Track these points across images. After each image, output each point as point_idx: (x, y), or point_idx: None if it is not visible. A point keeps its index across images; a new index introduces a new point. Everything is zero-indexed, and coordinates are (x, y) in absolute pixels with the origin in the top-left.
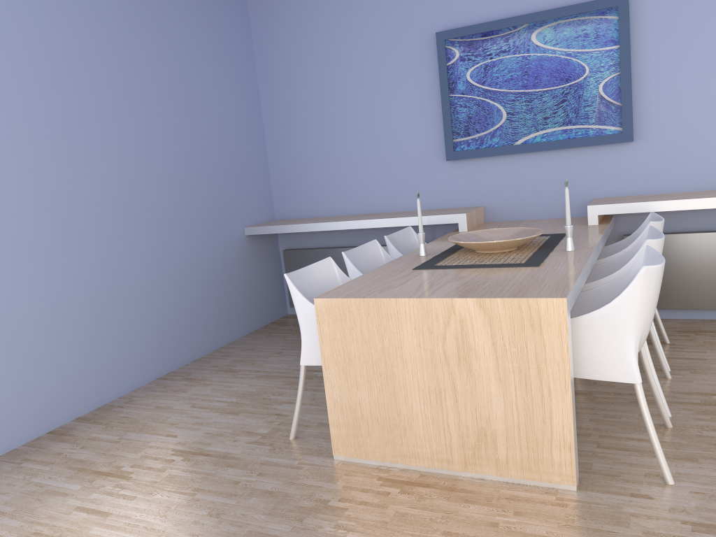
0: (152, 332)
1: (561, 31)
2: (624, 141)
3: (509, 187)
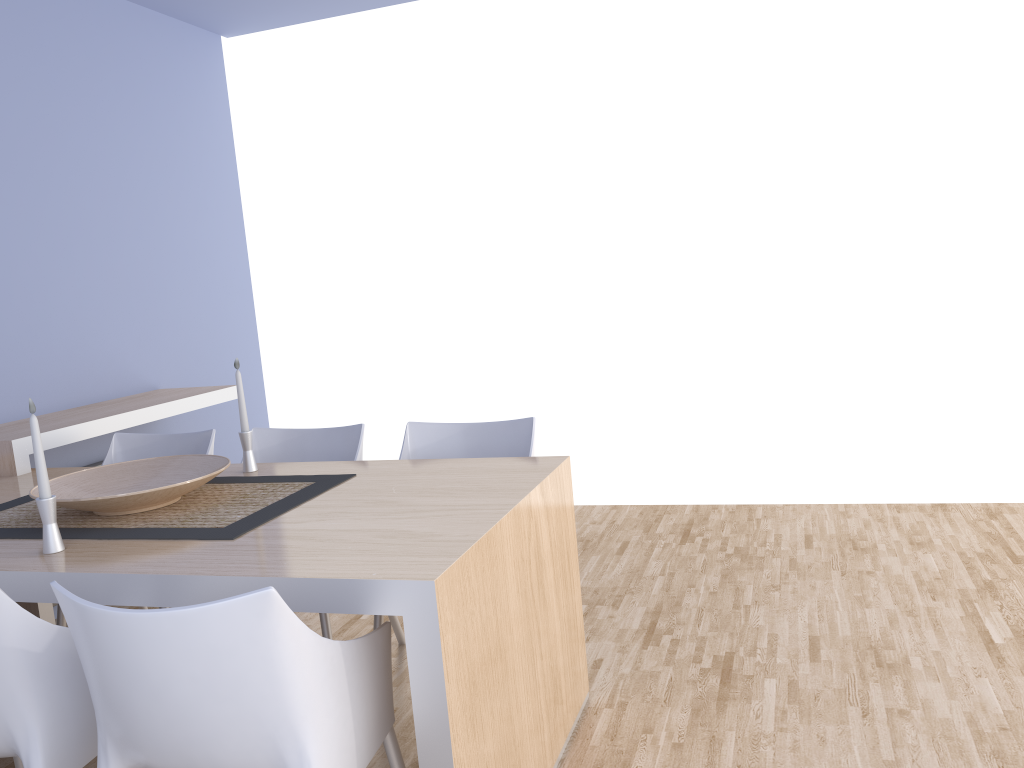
0: None
1: None
2: None
3: None
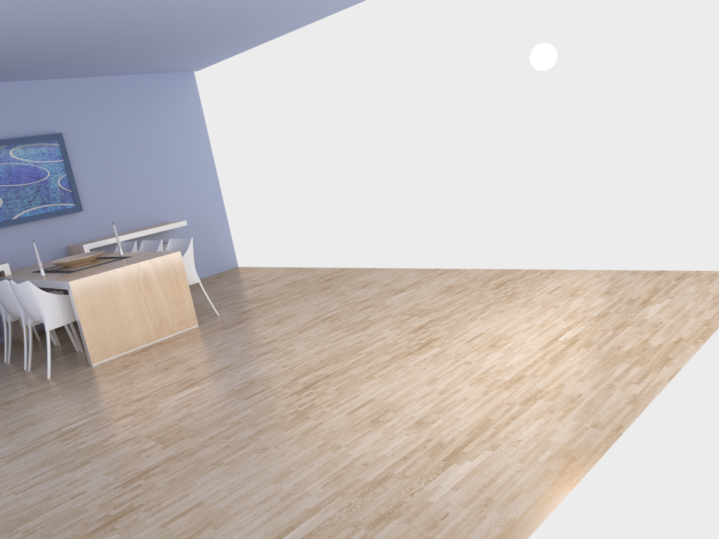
0: None
1: (28, 150)
2: (79, 211)
3: (12, 247)
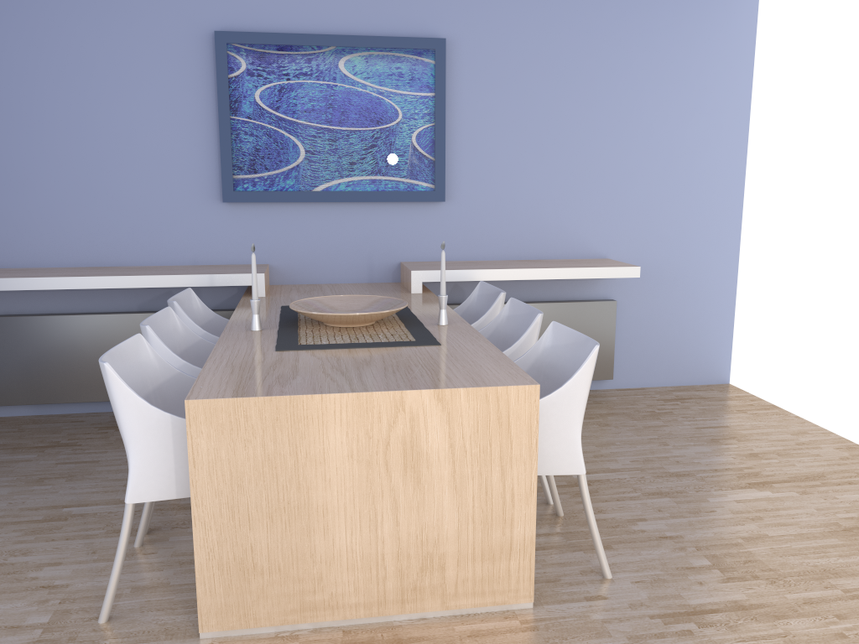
0: None
1: (374, 64)
2: (436, 200)
3: (302, 243)
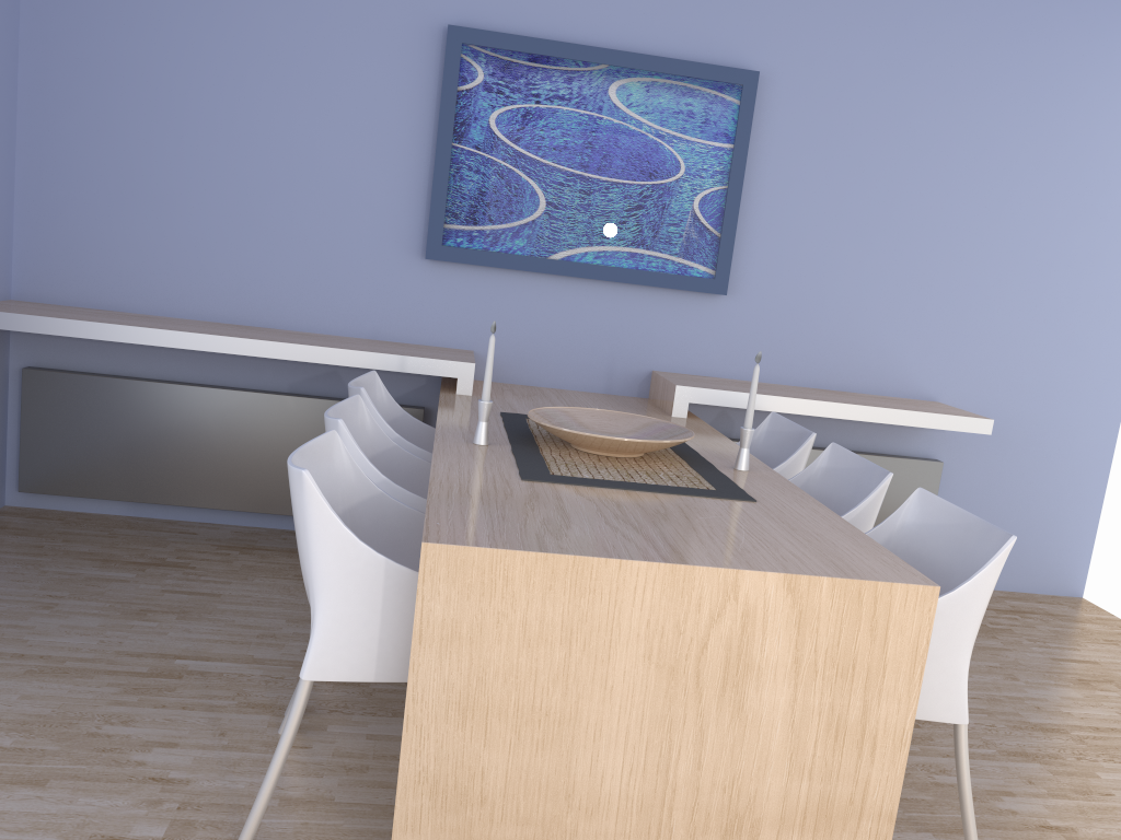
0: None
1: (657, 95)
2: (715, 292)
3: (523, 327)
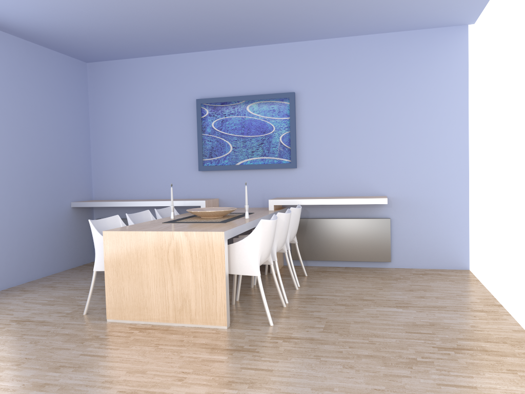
0: (2, 260)
1: (262, 106)
2: (292, 167)
3: (233, 188)
